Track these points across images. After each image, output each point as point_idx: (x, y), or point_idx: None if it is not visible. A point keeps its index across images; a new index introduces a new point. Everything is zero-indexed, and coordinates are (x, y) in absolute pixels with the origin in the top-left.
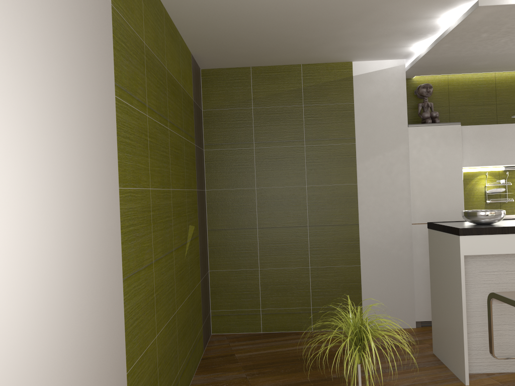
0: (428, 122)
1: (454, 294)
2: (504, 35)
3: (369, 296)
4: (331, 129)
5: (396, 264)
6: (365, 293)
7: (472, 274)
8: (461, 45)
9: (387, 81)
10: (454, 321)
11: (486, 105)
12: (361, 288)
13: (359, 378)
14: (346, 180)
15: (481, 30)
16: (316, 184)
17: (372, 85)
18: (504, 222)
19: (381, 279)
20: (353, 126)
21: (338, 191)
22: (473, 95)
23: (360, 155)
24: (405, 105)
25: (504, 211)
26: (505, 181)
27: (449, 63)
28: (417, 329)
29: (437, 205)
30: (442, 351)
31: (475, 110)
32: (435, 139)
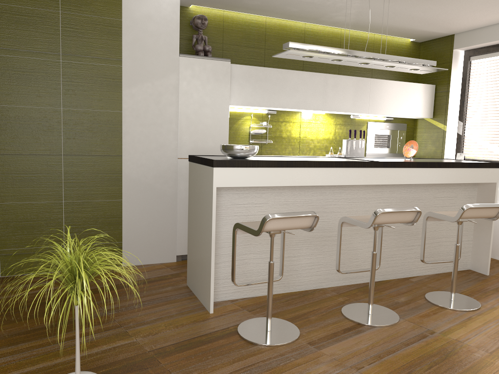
0: (201, 55)
1: (206, 226)
2: None
3: (131, 232)
4: (94, 46)
5: (160, 199)
6: (127, 229)
7: (225, 206)
8: None
9: (160, 2)
10: (205, 253)
11: (256, 48)
12: (122, 224)
13: (76, 321)
14: (110, 106)
15: None
16: (74, 107)
17: (143, 3)
18: (257, 158)
19: (144, 214)
20: (120, 47)
21: (100, 118)
22: (245, 36)
23: (127, 80)
24: (177, 32)
25: (257, 146)
26: (267, 124)
27: None
28: (177, 263)
29: (204, 141)
30: (194, 282)
31: (246, 51)
32: (205, 74)
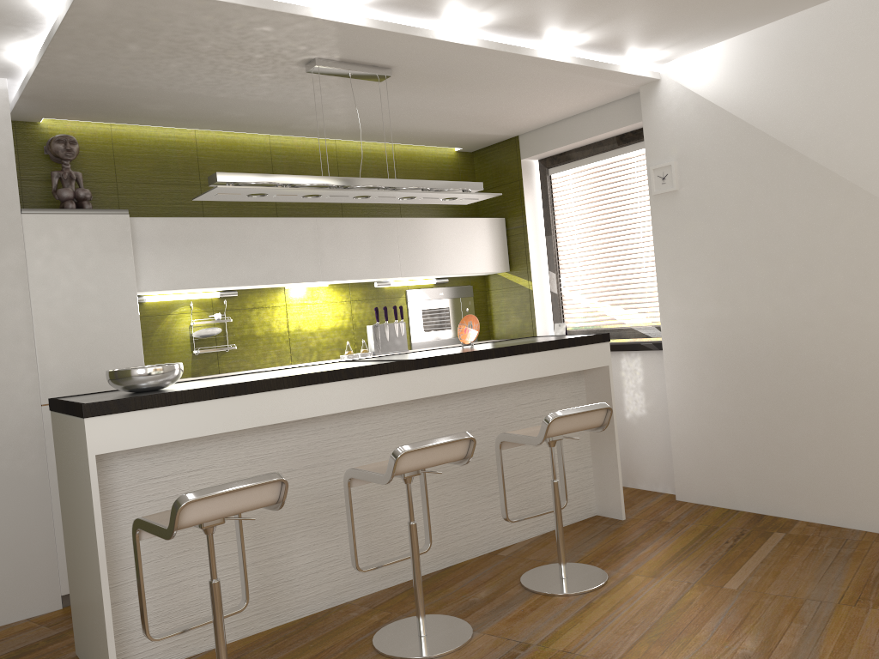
0: (70, 207)
1: (89, 534)
2: (171, 55)
3: None
4: None
5: (12, 490)
6: None
7: (126, 487)
8: (100, 62)
9: None
10: (93, 586)
11: (184, 186)
12: None
13: None
14: None
15: (121, 35)
16: None
17: None
18: (185, 385)
19: None
20: None
21: None
22: (159, 165)
23: None
24: (12, 170)
25: (178, 365)
26: (224, 316)
27: (98, 98)
28: (63, 612)
29: (93, 365)
30: (86, 647)
31: (164, 192)
32: (81, 240)
